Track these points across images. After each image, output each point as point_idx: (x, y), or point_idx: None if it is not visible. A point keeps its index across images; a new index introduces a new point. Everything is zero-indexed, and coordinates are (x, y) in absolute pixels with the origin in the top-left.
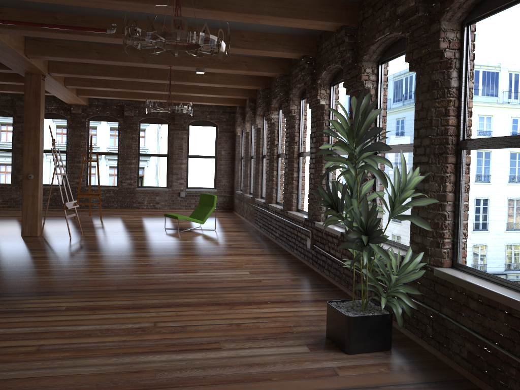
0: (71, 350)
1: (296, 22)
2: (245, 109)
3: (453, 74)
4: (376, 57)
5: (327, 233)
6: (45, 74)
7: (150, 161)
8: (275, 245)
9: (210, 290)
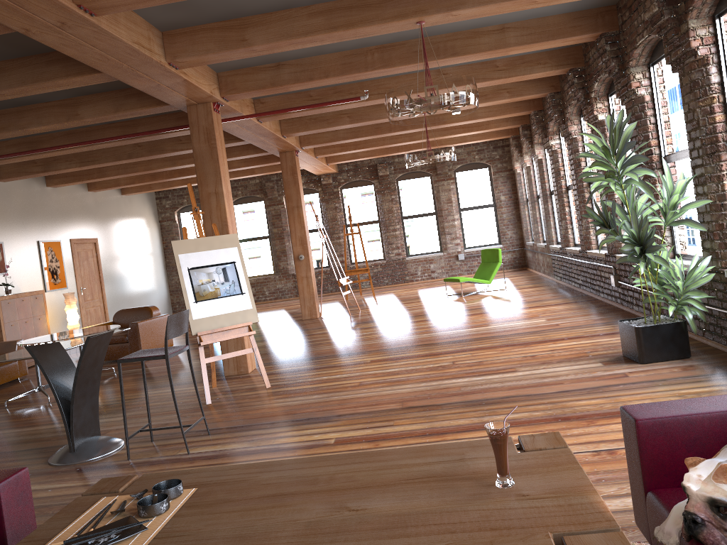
0: (386, 382)
1: (548, 43)
2: (520, 139)
3: (711, 70)
4: (644, 59)
5: (629, 264)
6: (298, 150)
7: (416, 224)
8: (579, 294)
9: (503, 337)
